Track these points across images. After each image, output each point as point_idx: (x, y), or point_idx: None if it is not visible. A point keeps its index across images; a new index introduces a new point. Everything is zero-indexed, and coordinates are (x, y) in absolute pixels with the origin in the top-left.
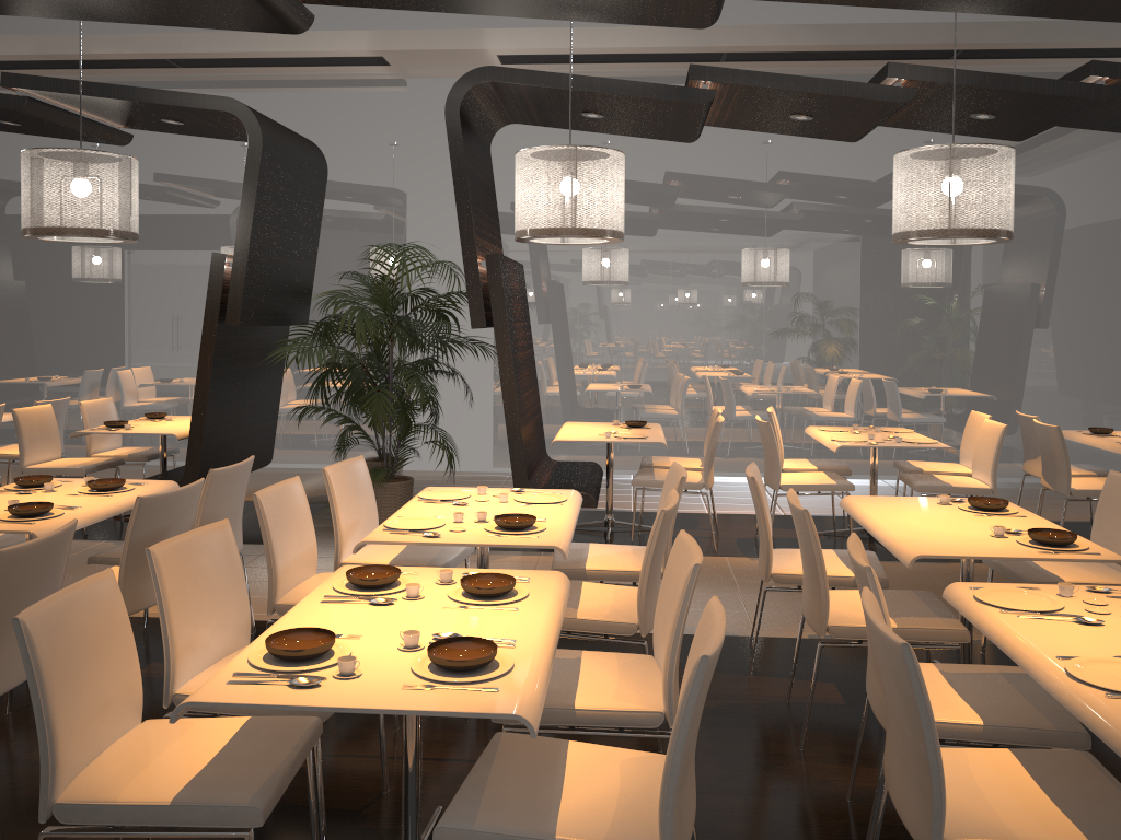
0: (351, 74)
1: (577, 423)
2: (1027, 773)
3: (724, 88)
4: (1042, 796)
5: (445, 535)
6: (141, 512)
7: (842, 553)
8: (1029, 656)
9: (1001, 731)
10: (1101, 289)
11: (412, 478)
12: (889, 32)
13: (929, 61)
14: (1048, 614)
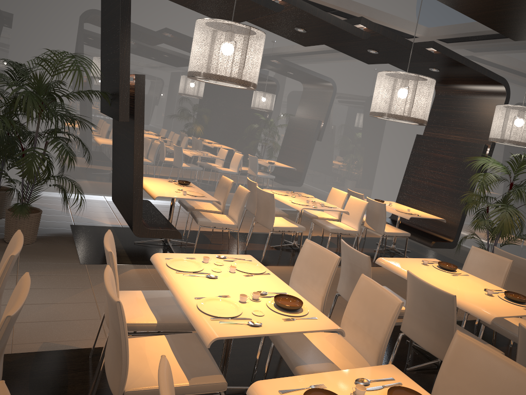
0: None
1: (146, 178)
2: None
3: (284, 5)
4: None
5: (259, 322)
6: (7, 329)
7: None
8: None
9: None
10: (359, 131)
11: (40, 210)
12: None
13: None
14: None
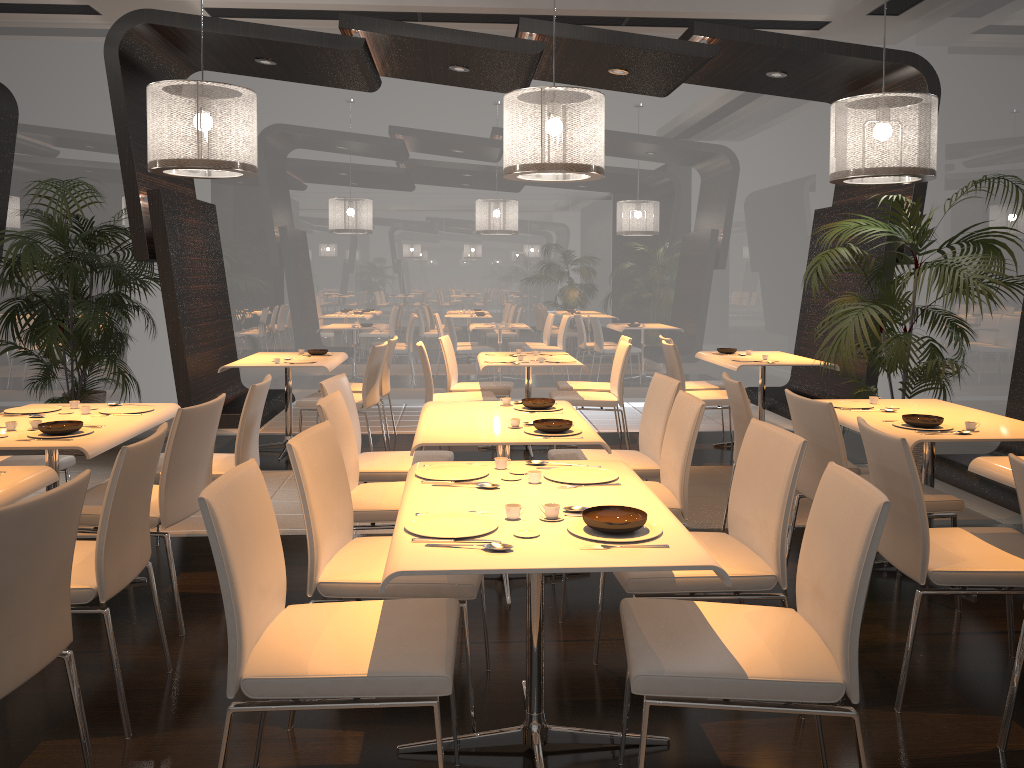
0: (67, 23)
1: (266, 353)
2: (378, 619)
3: (375, 37)
4: (371, 636)
5: None
6: None
7: (420, 454)
8: (400, 515)
9: (402, 587)
10: (754, 232)
11: None
12: None
13: (605, 27)
14: (461, 482)
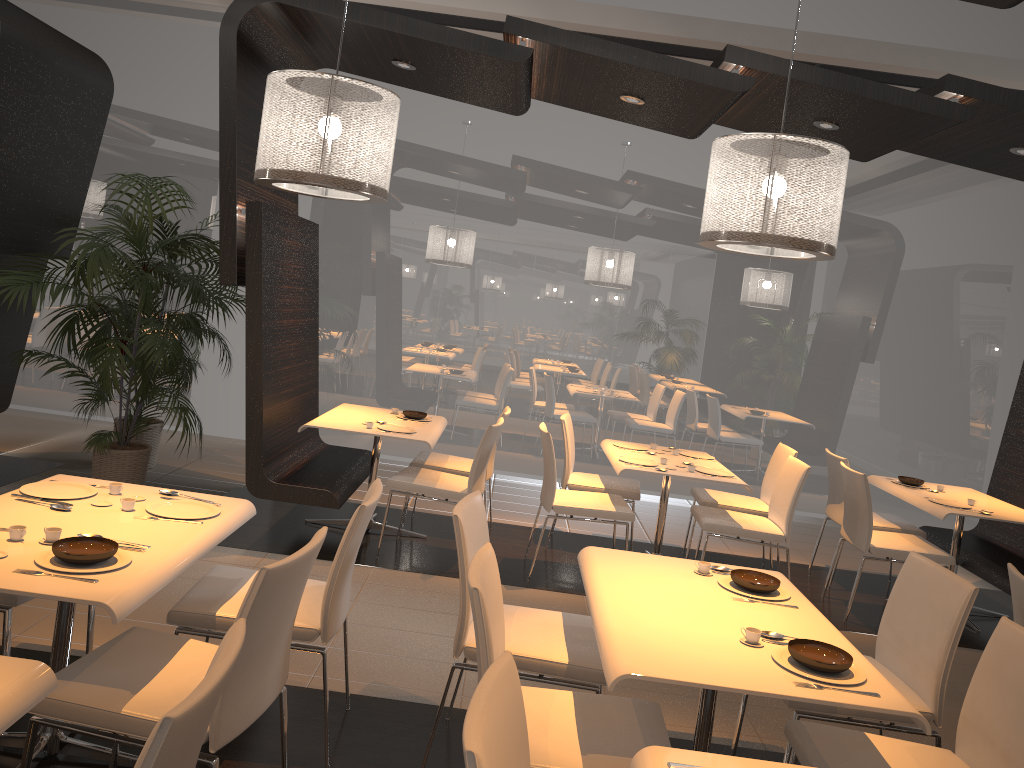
0: (182, 2)
1: (353, 406)
2: None
3: (544, 49)
4: None
5: None
6: None
7: (570, 621)
8: None
9: None
10: (930, 330)
11: (149, 447)
12: (746, 33)
13: None
14: None
